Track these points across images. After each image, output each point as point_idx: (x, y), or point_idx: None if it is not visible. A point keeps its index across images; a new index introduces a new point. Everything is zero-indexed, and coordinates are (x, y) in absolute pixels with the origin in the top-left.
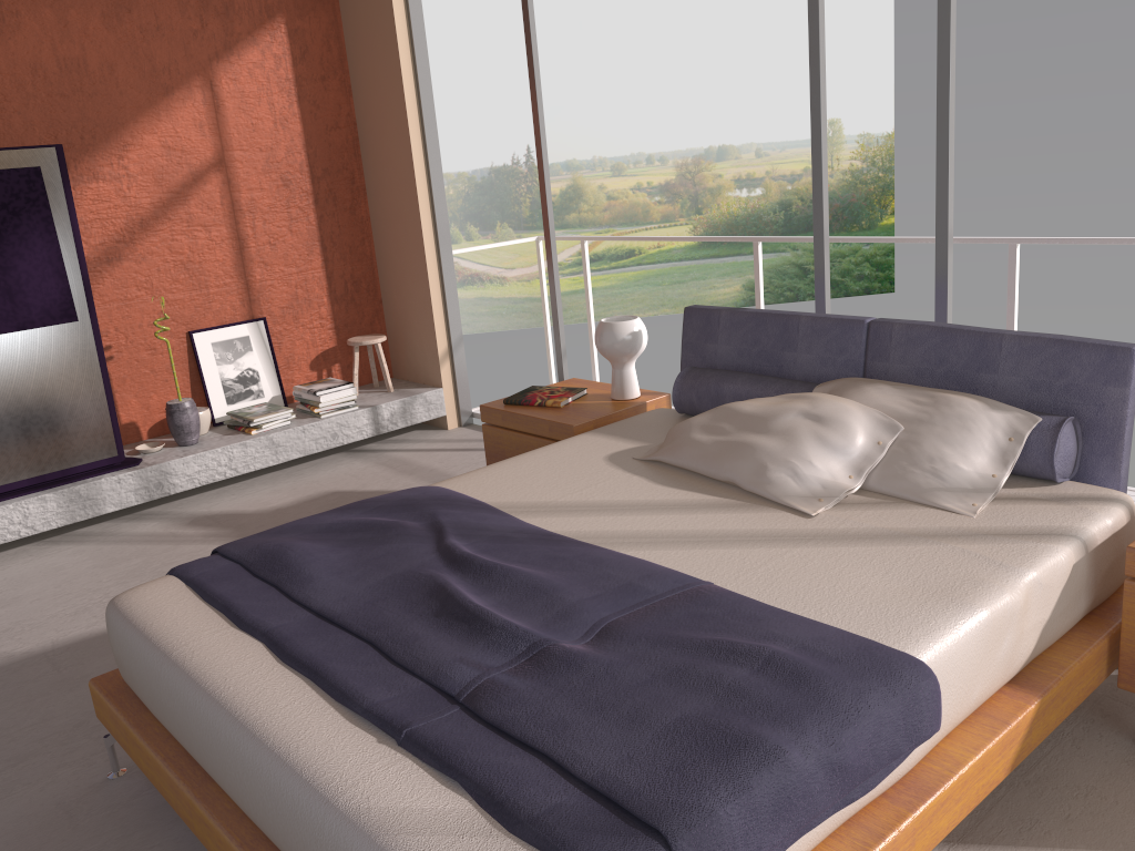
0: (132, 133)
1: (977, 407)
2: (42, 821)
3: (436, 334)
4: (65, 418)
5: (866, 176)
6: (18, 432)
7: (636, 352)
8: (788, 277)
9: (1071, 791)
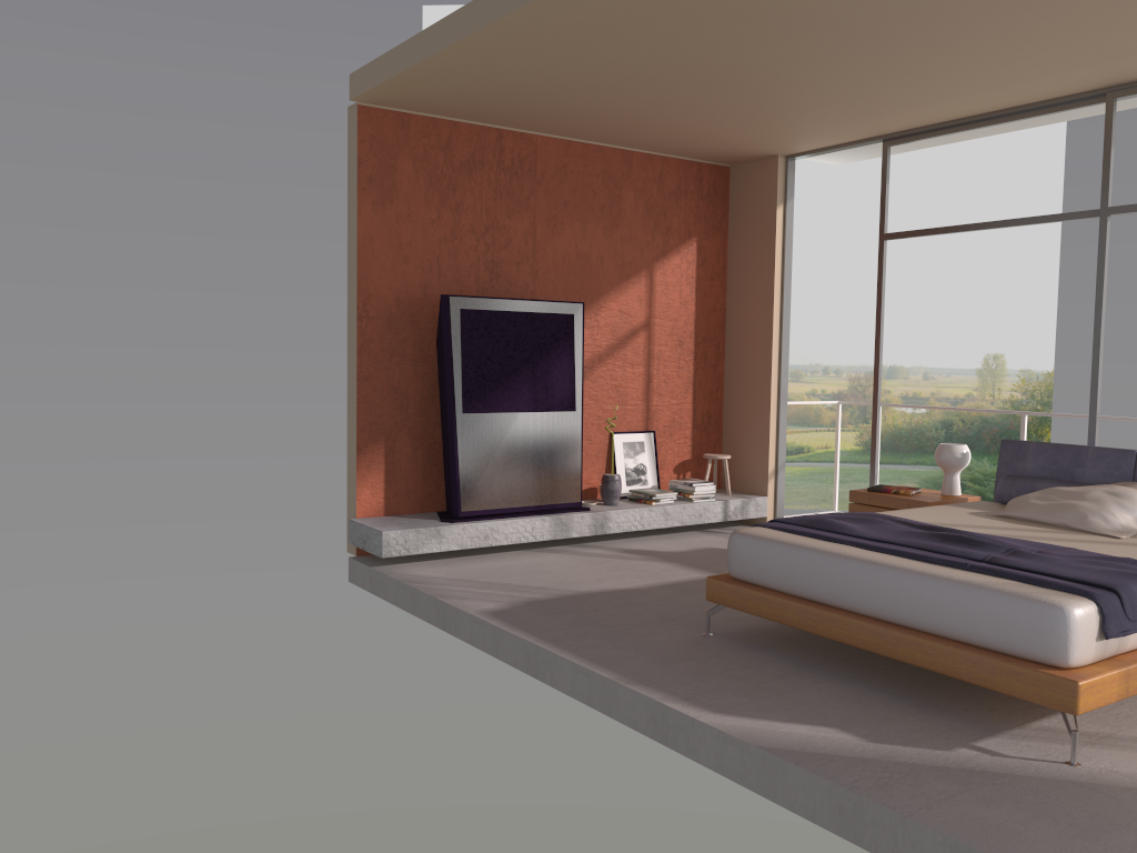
0: (604, 300)
1: None
2: (685, 644)
3: (768, 457)
4: (558, 471)
5: (1024, 407)
6: (534, 475)
7: (964, 466)
8: None
9: None
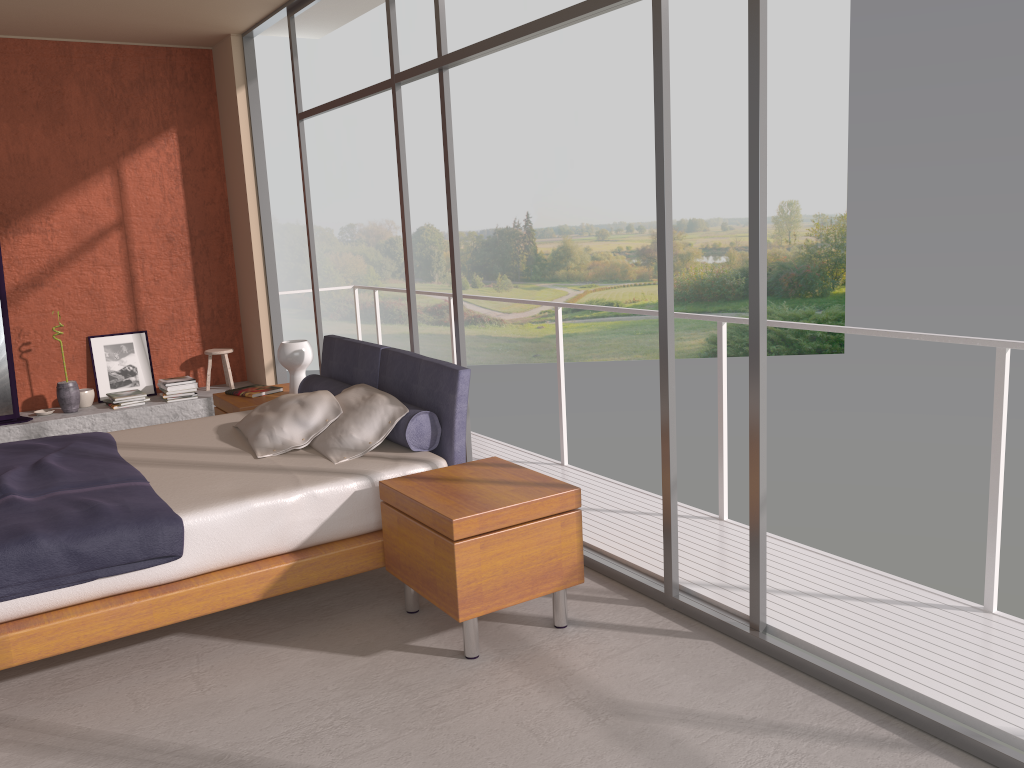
0: (57, 203)
1: (383, 402)
2: None
3: (263, 350)
4: None
5: (820, 251)
6: None
7: (300, 364)
8: (747, 334)
9: (336, 625)
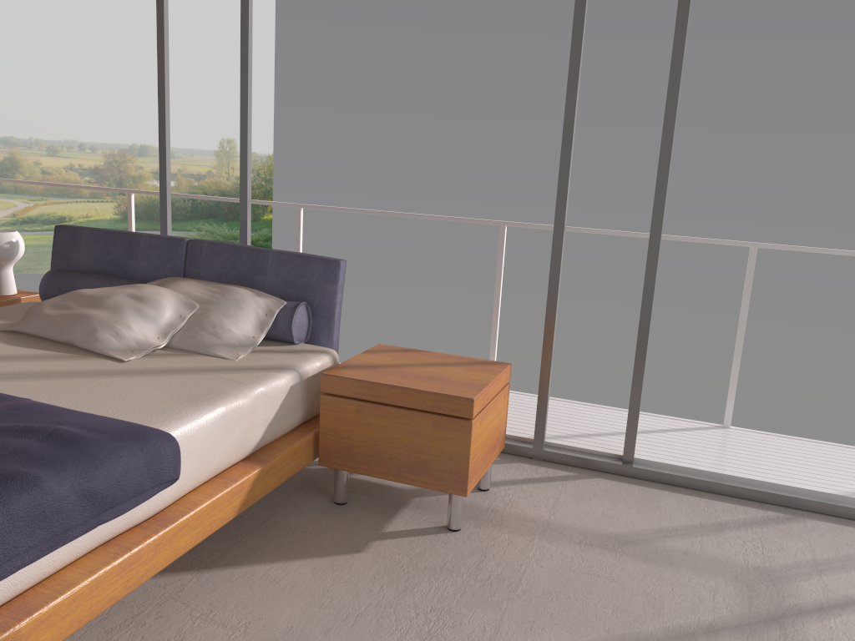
0: None
1: (248, 294)
2: None
3: None
4: None
5: (253, 183)
6: None
7: (14, 258)
8: None
9: (285, 531)
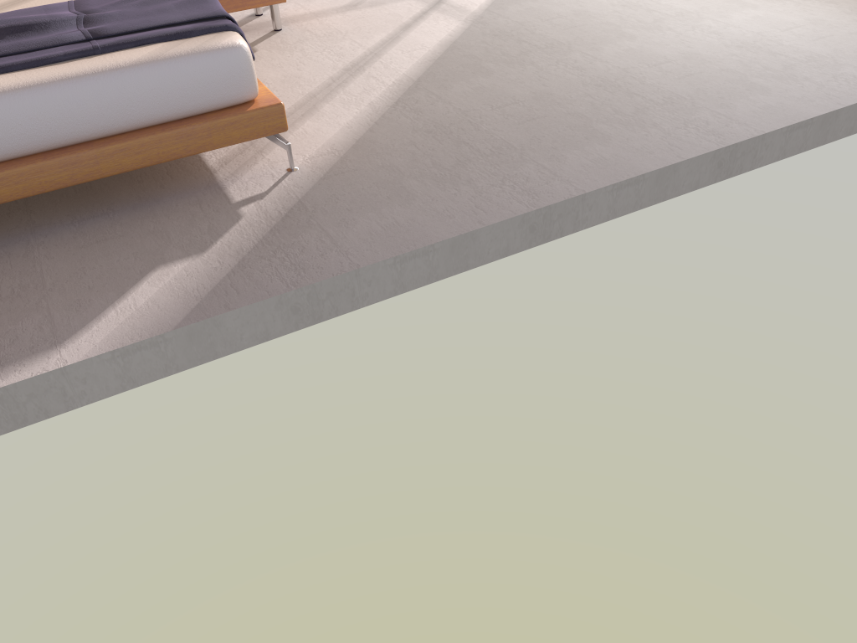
0: None
1: None
2: None
3: None
4: None
5: None
6: None
7: None
8: None
9: None
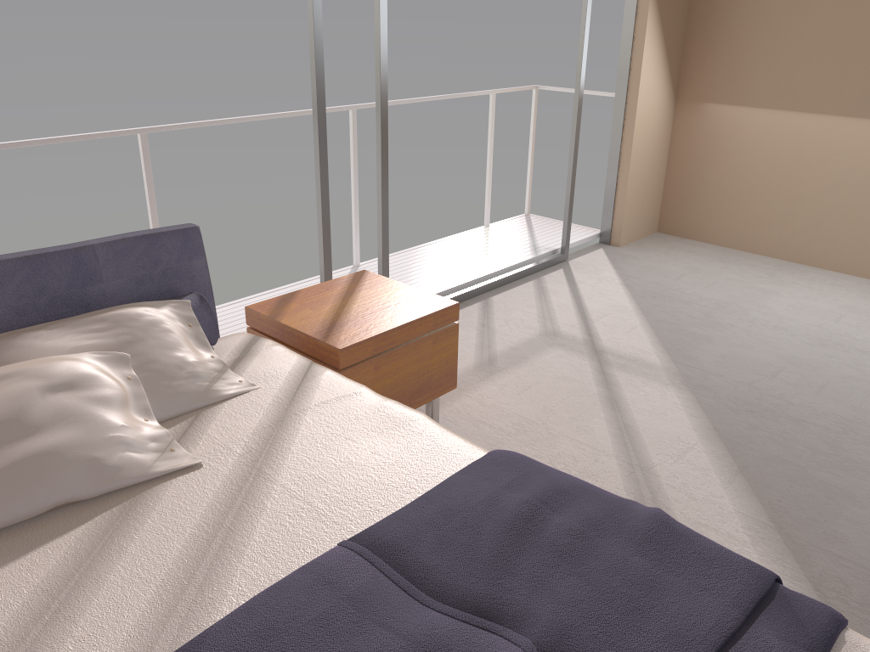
0: None
1: (150, 311)
2: None
3: None
4: None
5: None
6: None
7: None
8: None
9: None
